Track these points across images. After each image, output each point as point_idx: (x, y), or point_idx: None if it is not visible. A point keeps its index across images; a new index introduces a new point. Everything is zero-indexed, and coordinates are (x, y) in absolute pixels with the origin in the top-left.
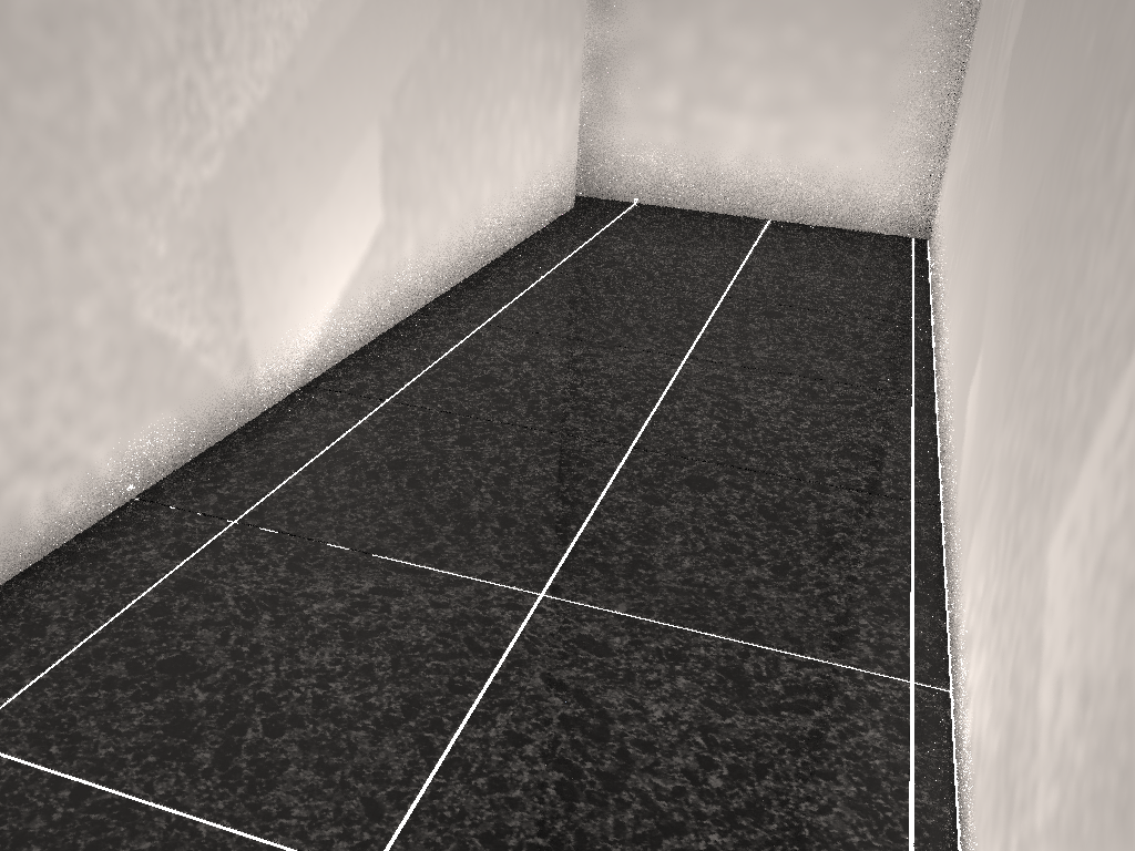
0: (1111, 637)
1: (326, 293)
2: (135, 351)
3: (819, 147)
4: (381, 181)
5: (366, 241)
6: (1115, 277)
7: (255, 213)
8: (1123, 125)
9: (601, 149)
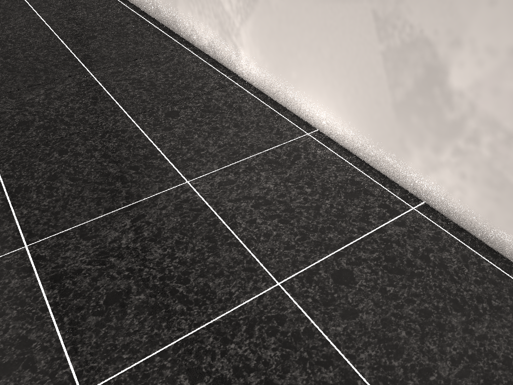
0: None
1: None
2: None
3: None
4: None
5: None
6: None
7: None
8: None
9: None
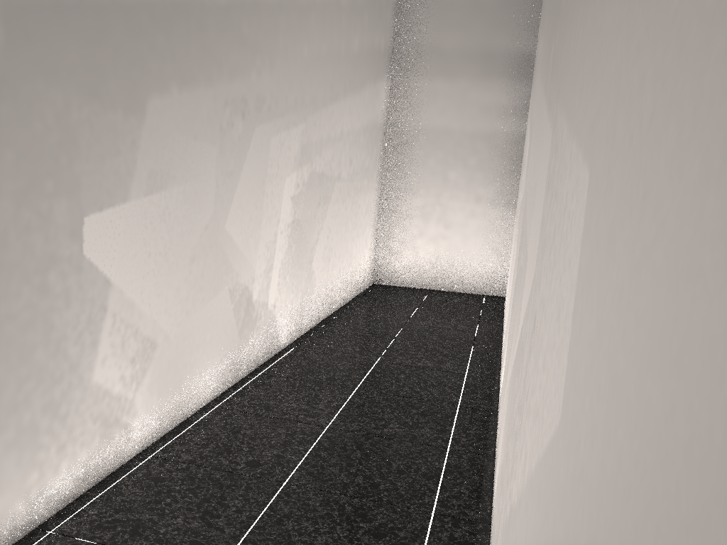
0: (135, 343)
1: None
2: None
3: None
4: None
5: None
6: (82, 308)
7: None
8: (48, 278)
9: None
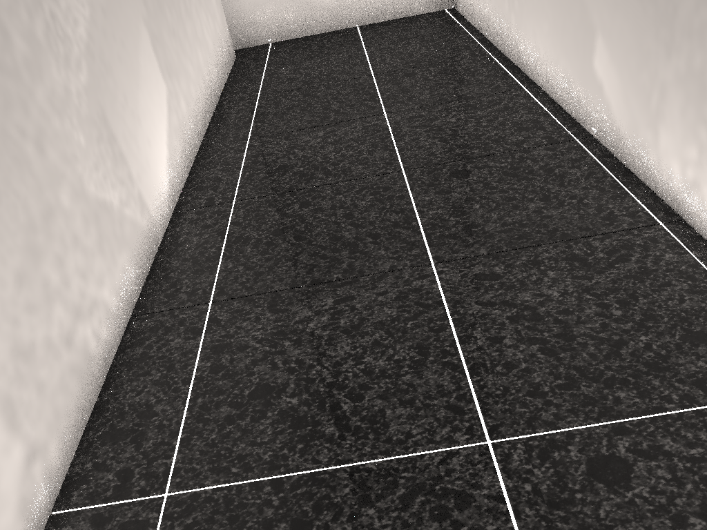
0: None
1: (161, 147)
2: (96, 217)
3: None
4: (157, 62)
5: (165, 106)
6: None
7: (113, 101)
8: None
9: (236, 14)
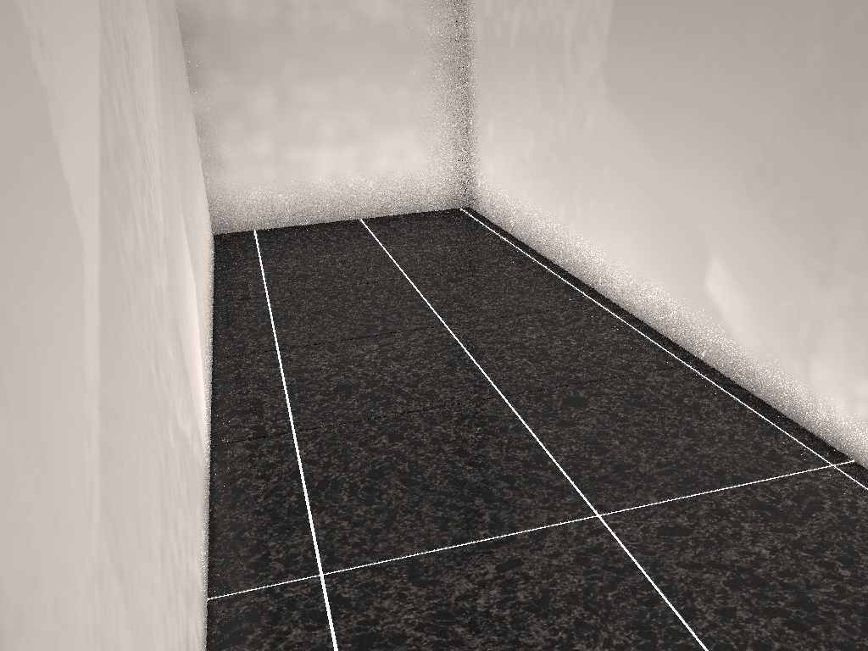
0: None
1: (199, 359)
2: (184, 458)
3: (384, 160)
4: (189, 252)
5: (196, 306)
6: None
7: (178, 303)
8: None
9: (216, 194)
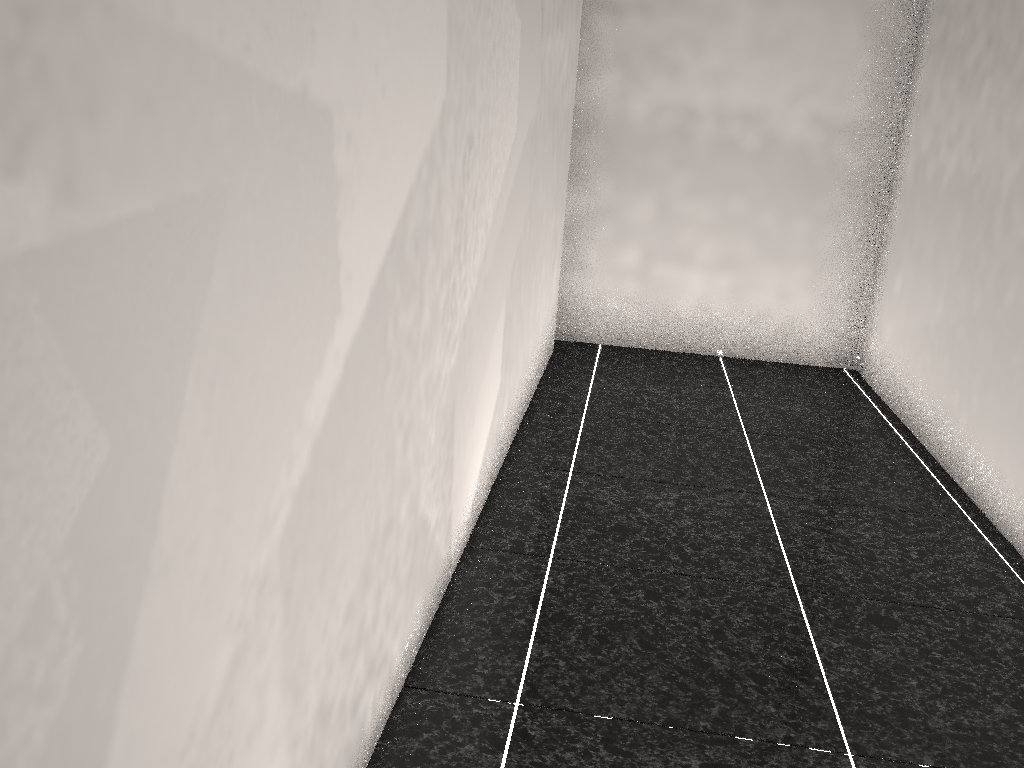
0: None
1: (478, 456)
2: (416, 539)
3: (762, 296)
4: (502, 349)
5: (493, 404)
6: None
7: (463, 392)
8: None
9: (569, 298)
